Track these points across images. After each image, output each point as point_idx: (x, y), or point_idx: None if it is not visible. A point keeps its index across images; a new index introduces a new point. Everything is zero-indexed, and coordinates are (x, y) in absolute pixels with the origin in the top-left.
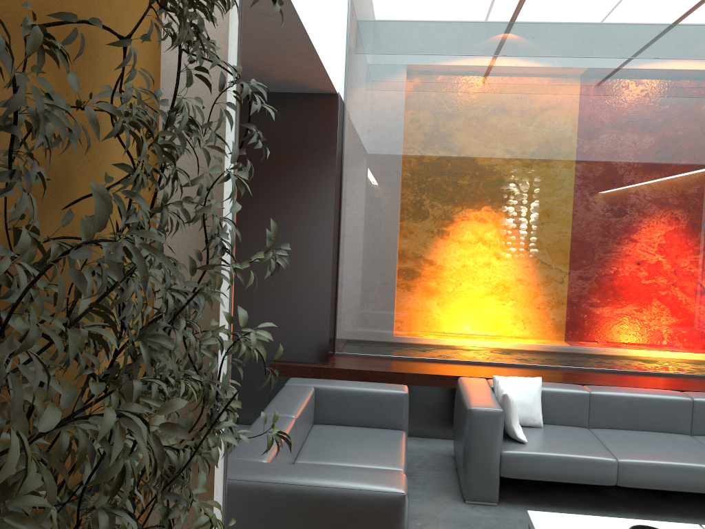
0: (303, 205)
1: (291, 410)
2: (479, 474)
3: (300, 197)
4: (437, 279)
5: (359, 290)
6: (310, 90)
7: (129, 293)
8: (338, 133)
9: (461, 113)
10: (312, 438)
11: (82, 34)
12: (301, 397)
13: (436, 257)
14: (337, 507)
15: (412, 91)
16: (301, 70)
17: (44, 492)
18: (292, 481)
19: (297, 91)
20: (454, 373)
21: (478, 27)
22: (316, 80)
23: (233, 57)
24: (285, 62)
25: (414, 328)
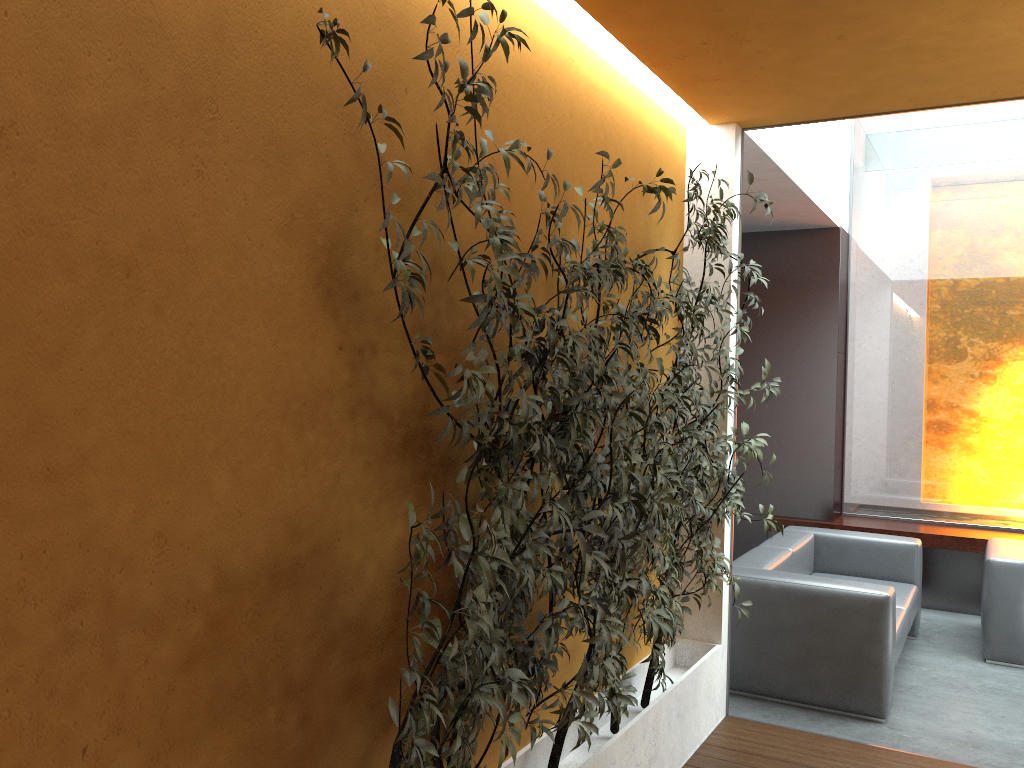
0: (802, 348)
1: (787, 545)
2: (1000, 631)
3: (798, 339)
4: (969, 429)
5: (870, 442)
6: (807, 226)
7: (693, 393)
8: (840, 269)
9: (995, 235)
10: None
11: (656, 257)
12: (799, 538)
13: (966, 403)
14: (825, 602)
15: (931, 214)
16: (795, 212)
17: None
18: (786, 579)
19: (793, 229)
20: (988, 537)
21: (1014, 133)
22: (813, 218)
23: (735, 241)
24: (778, 208)
25: (940, 487)
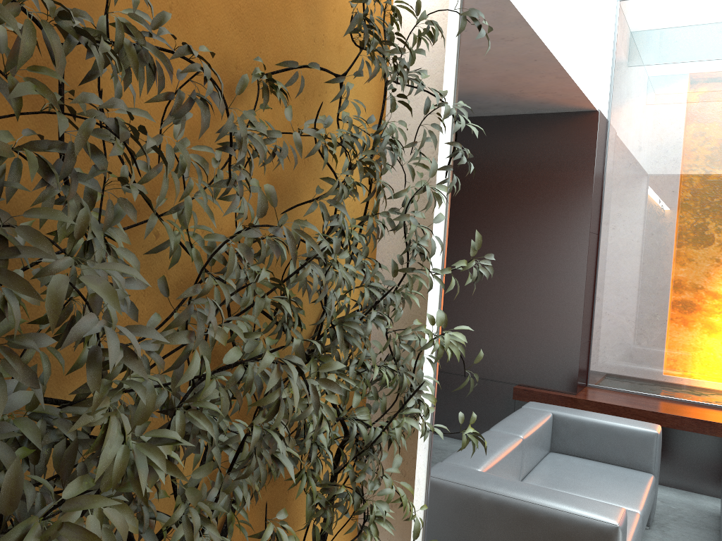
0: (556, 227)
1: (520, 430)
2: None
3: (553, 219)
4: (714, 312)
5: (617, 319)
6: (566, 109)
7: (306, 275)
8: (597, 152)
9: None
10: (544, 464)
11: (302, 76)
12: (534, 420)
13: (713, 287)
14: (542, 525)
15: (689, 101)
16: (552, 90)
17: (239, 420)
18: (500, 491)
19: (553, 111)
20: None
21: None
22: (571, 99)
23: (449, 83)
24: (534, 83)
25: (682, 366)
